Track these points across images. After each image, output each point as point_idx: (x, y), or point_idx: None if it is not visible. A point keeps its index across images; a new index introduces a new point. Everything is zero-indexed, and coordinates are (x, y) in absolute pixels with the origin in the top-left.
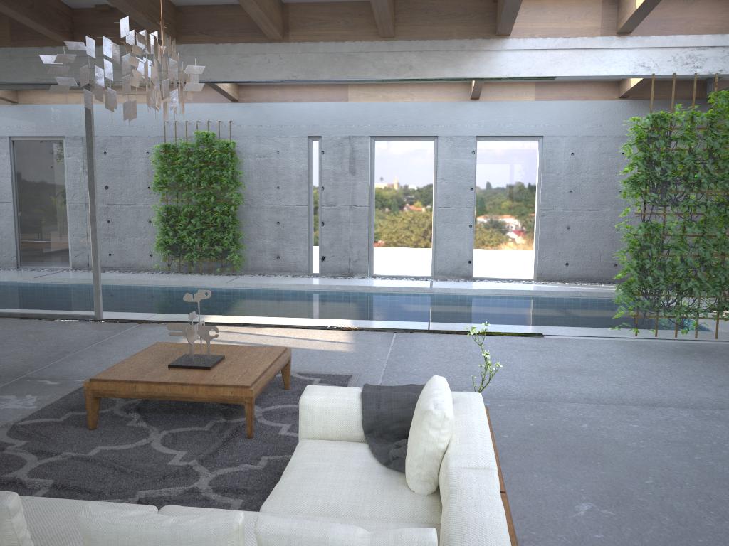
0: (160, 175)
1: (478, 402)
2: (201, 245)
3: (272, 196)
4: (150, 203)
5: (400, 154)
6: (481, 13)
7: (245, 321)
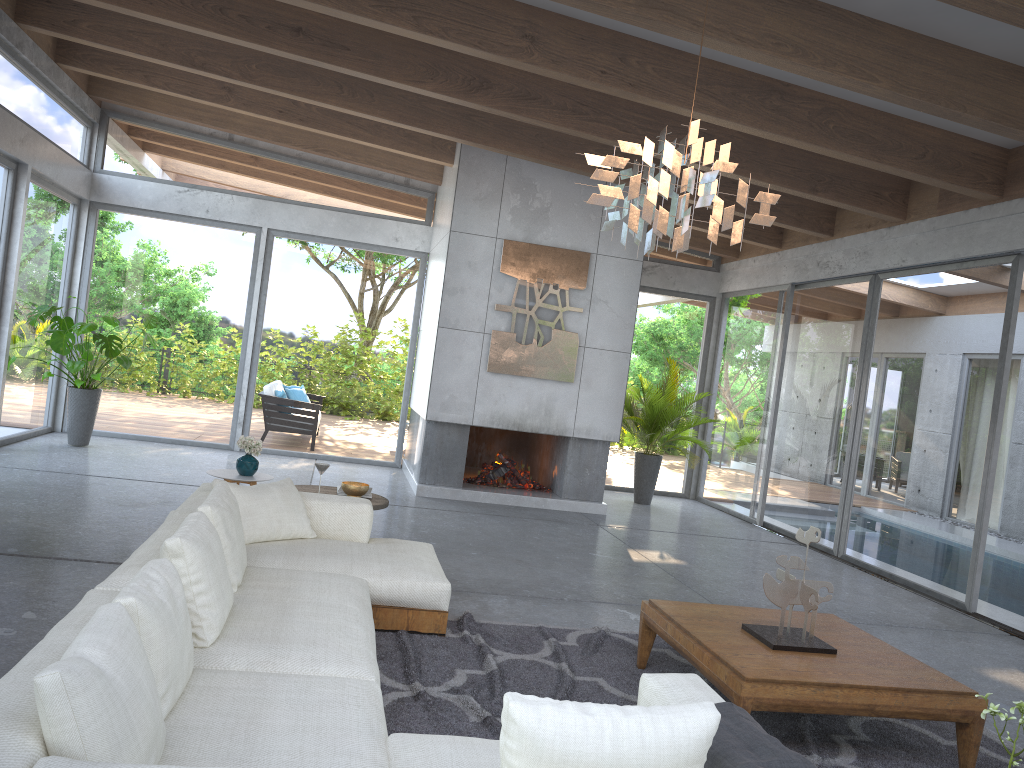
0: None
1: None
2: None
3: None
4: None
5: None
6: None
7: None
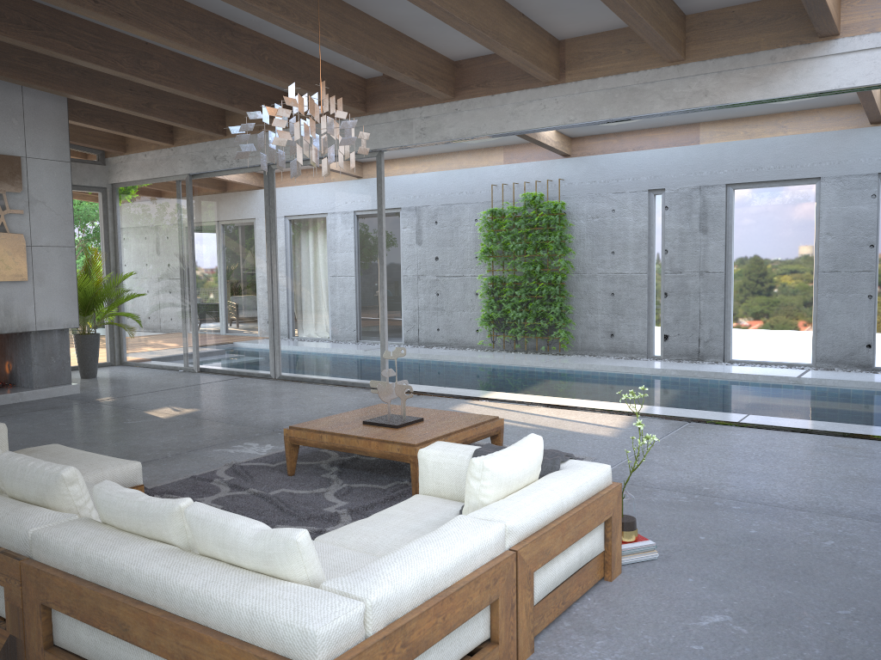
0: (485, 243)
1: (588, 471)
2: (526, 320)
3: (605, 263)
4: (477, 274)
5: (767, 204)
6: (798, 13)
7: (524, 399)
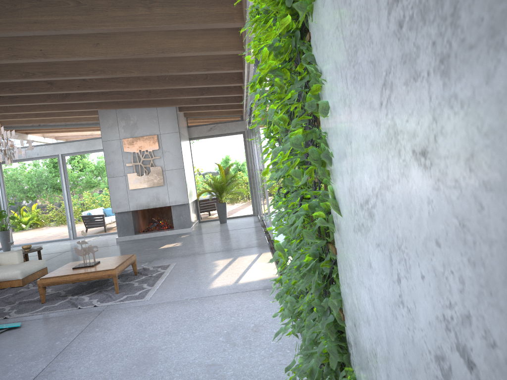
0: None
1: None
2: None
3: None
4: None
5: None
6: None
7: None
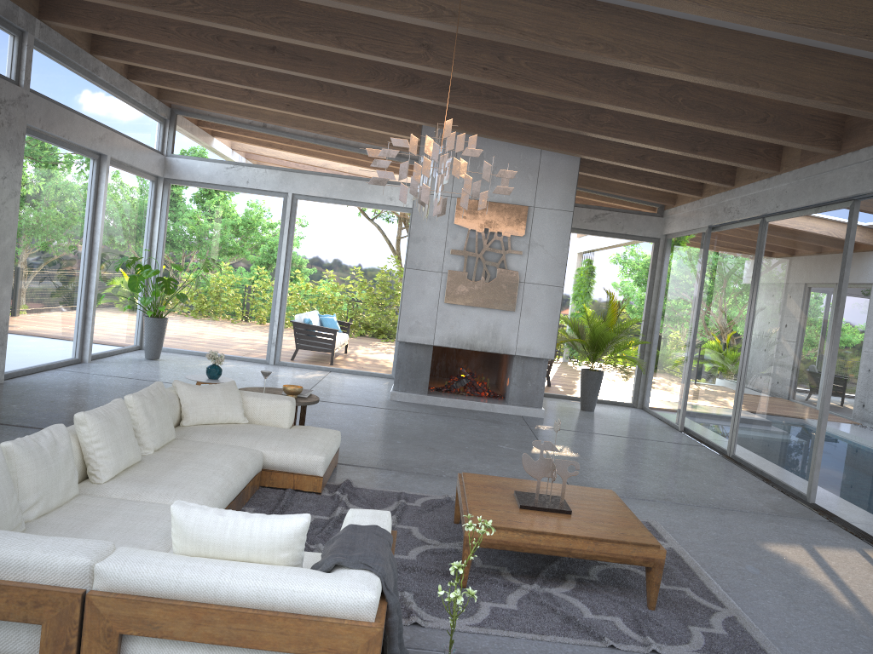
0: None
1: (321, 584)
2: None
3: None
4: None
5: None
6: None
7: None
